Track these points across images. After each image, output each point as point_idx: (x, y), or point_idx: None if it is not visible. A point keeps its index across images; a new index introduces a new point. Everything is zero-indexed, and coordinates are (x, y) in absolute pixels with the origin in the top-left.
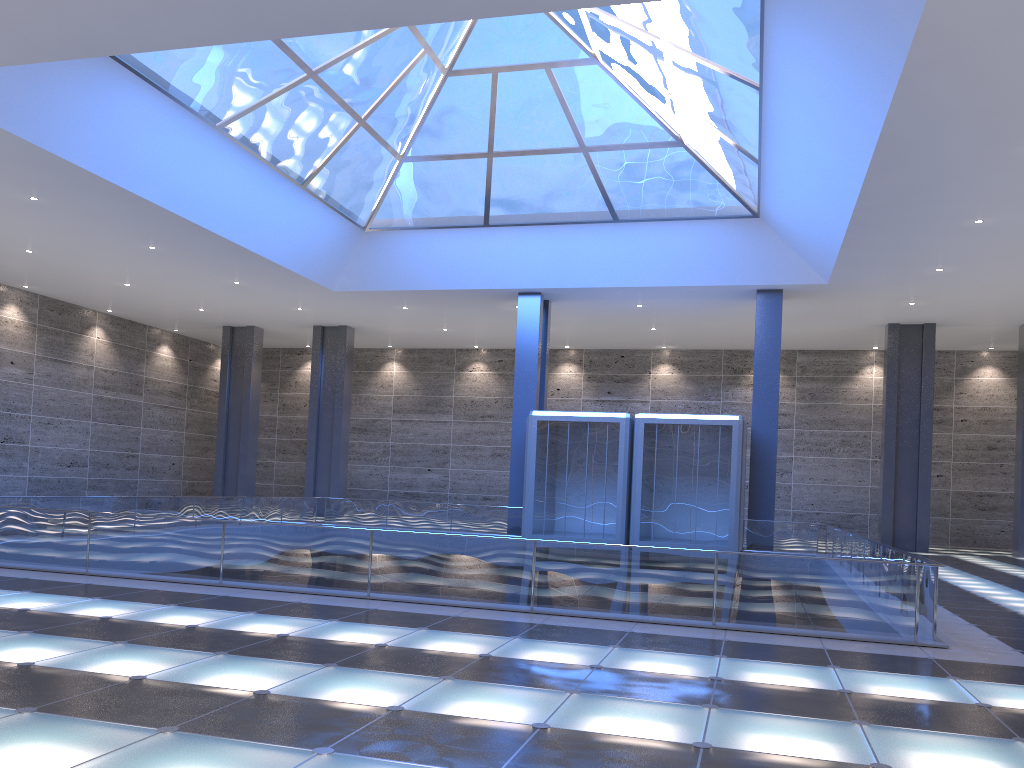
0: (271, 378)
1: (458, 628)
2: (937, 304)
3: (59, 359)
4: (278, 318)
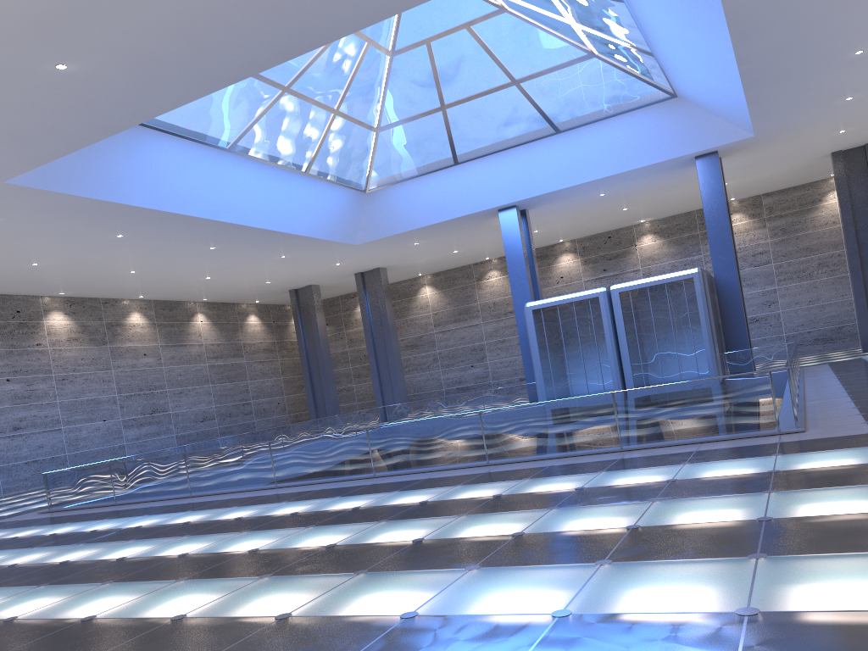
0: (337, 321)
1: (421, 486)
2: (866, 126)
3: (177, 344)
4: (326, 274)
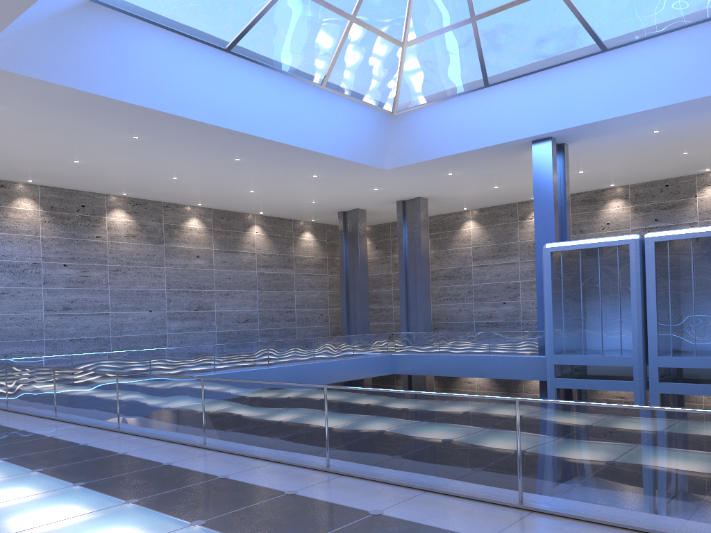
0: (385, 245)
1: (172, 501)
2: None
3: (230, 250)
4: (368, 199)
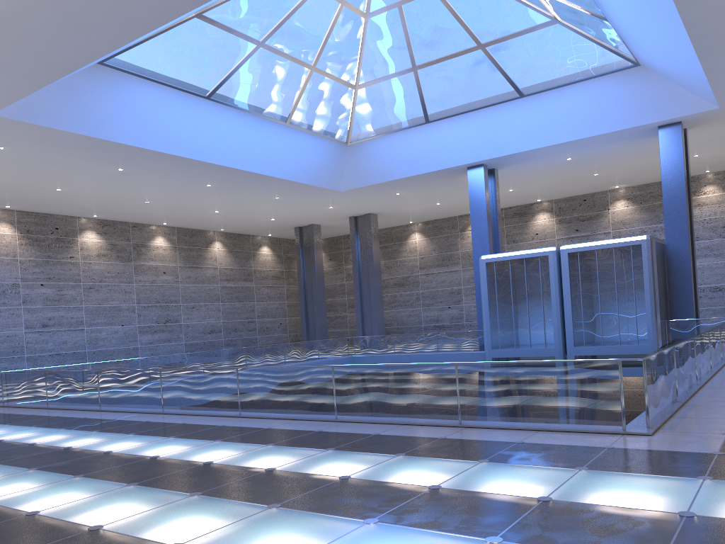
0: (338, 257)
1: (245, 439)
2: None
3: (194, 266)
4: (323, 216)
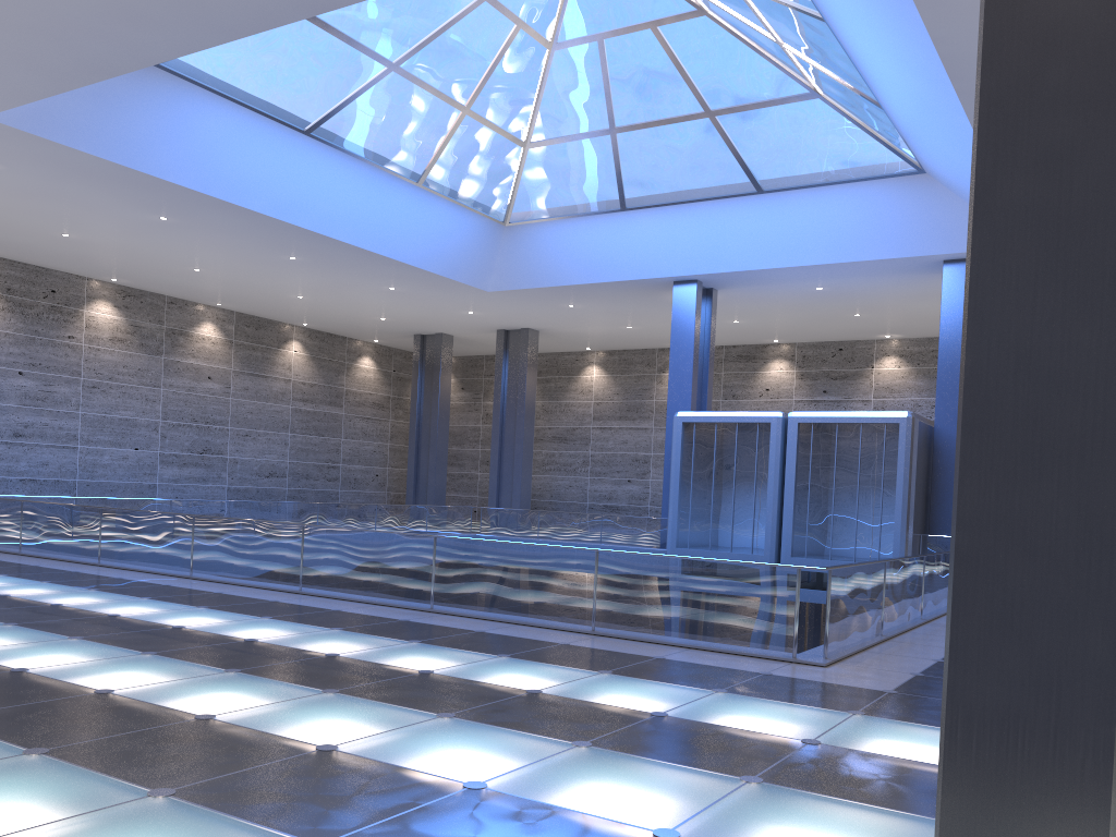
0: (475, 387)
1: (303, 619)
2: None
3: (256, 373)
4: (458, 323)
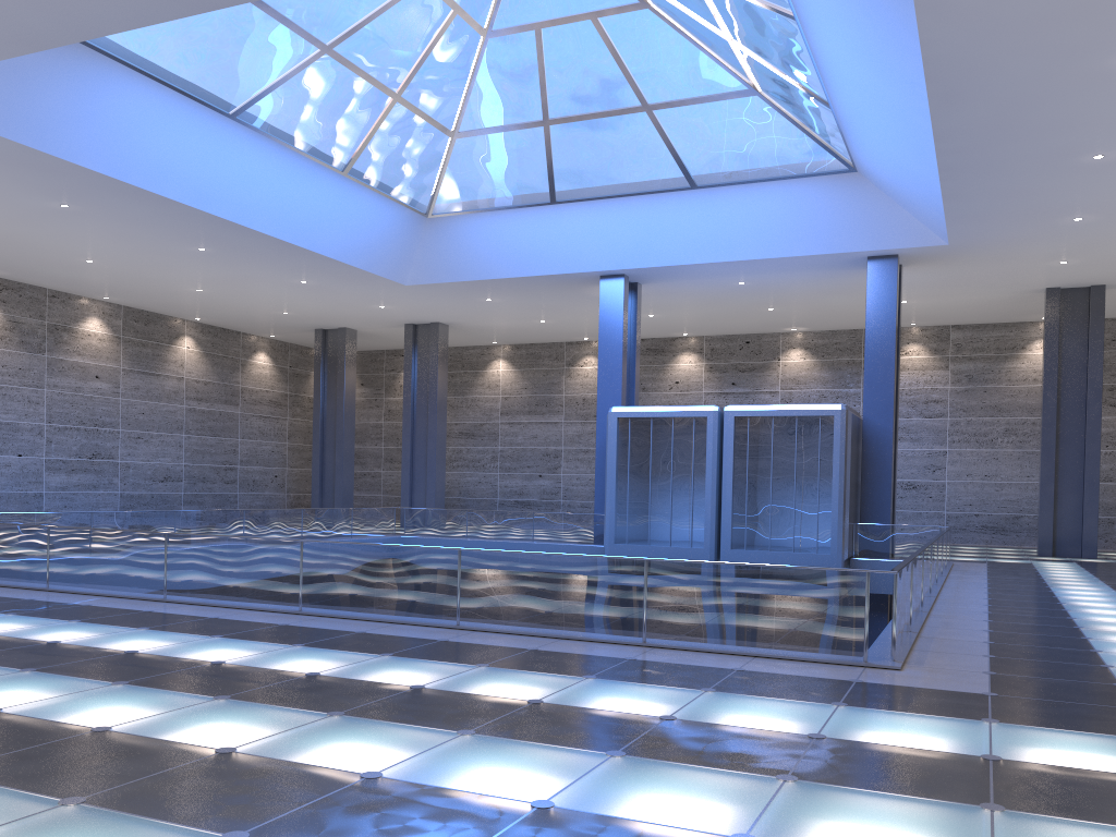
0: (376, 382)
1: (339, 645)
2: (1096, 261)
3: (147, 371)
4: (365, 318)
